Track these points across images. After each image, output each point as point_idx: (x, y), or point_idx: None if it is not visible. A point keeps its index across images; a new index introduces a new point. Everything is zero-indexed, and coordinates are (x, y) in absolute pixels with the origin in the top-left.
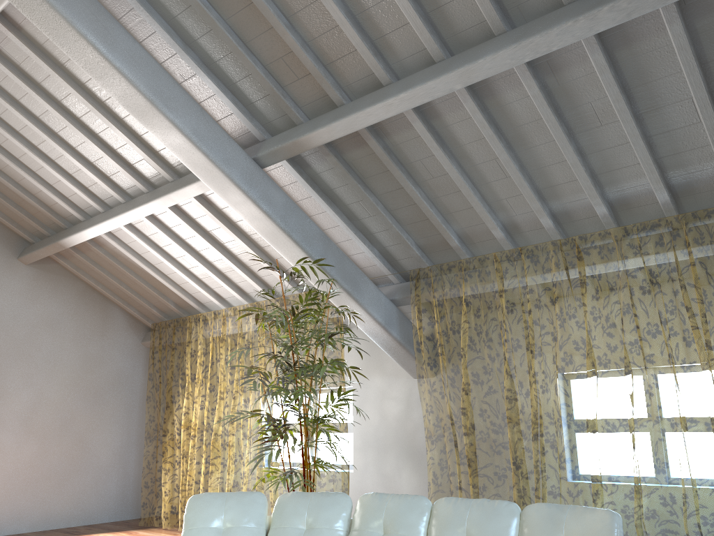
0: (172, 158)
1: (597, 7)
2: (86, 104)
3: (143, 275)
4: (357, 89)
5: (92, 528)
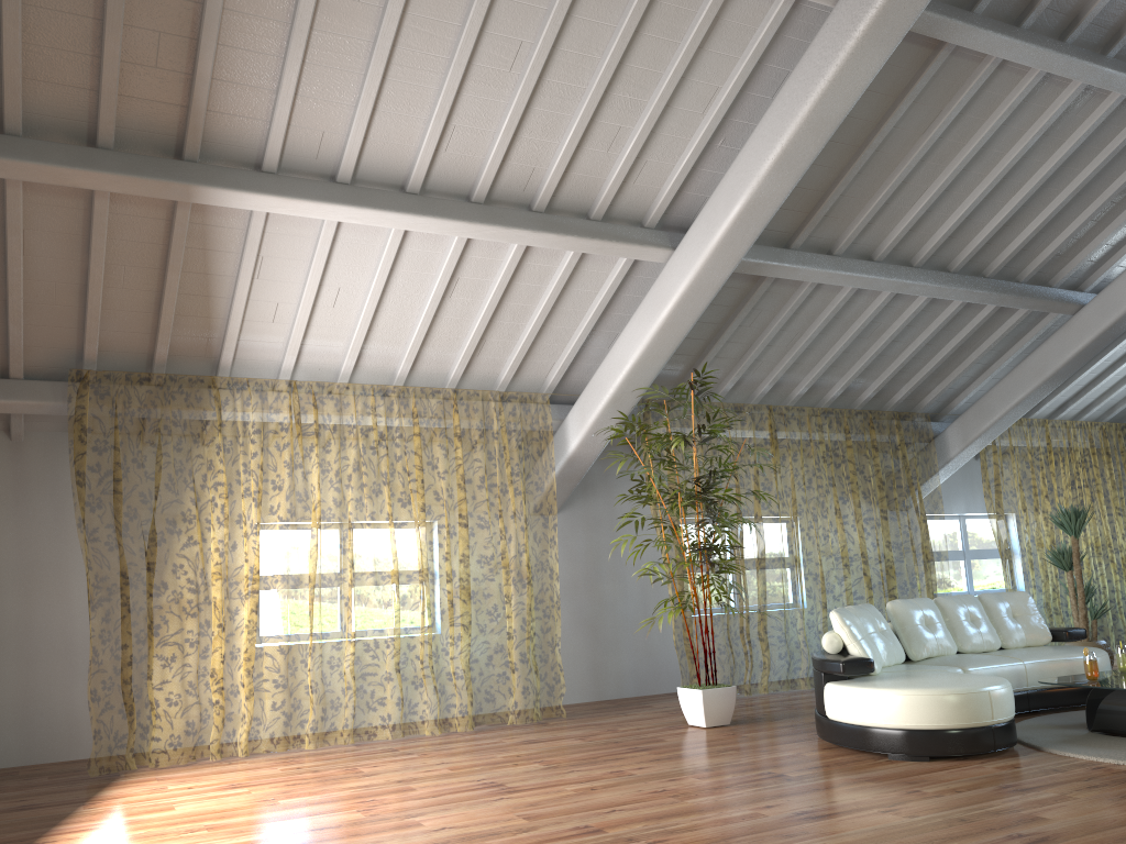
0: (570, 188)
1: (977, 289)
2: (600, 85)
3: (191, 284)
4: (808, 242)
5: (14, 800)
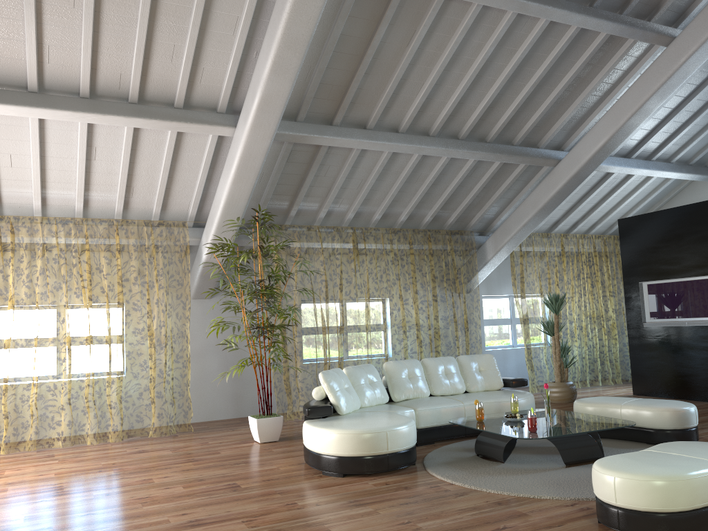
0: (154, 87)
1: (477, 151)
2: (143, 16)
3: None
4: (347, 120)
5: None
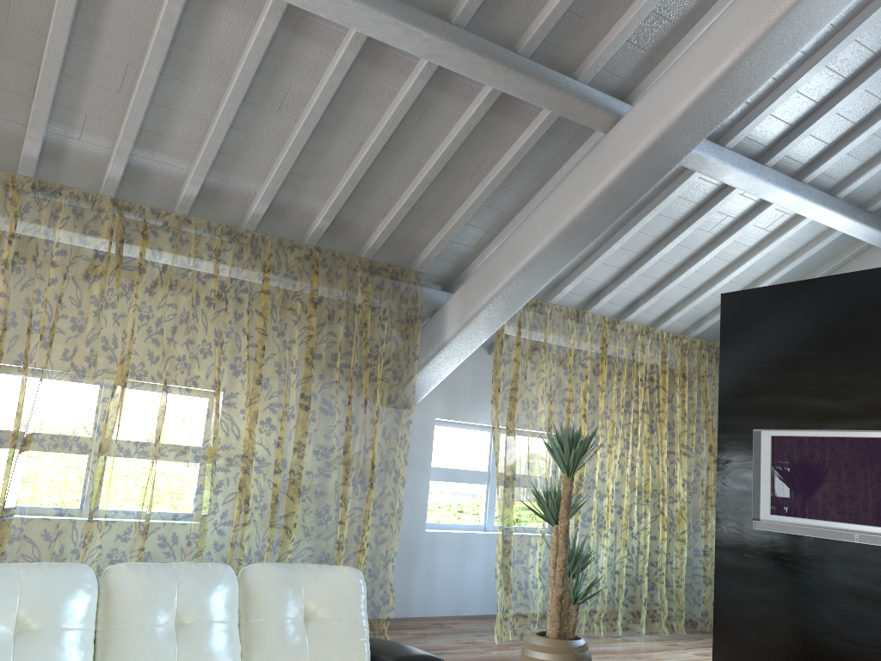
0: None
1: (418, 27)
2: None
3: None
4: None
5: None
